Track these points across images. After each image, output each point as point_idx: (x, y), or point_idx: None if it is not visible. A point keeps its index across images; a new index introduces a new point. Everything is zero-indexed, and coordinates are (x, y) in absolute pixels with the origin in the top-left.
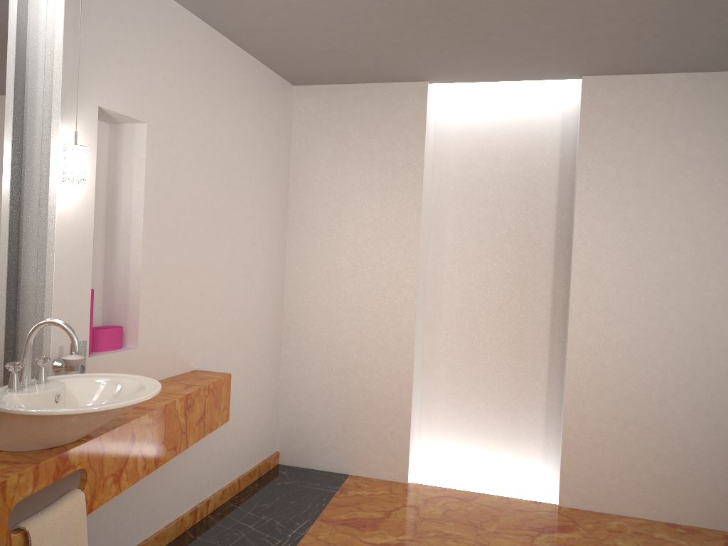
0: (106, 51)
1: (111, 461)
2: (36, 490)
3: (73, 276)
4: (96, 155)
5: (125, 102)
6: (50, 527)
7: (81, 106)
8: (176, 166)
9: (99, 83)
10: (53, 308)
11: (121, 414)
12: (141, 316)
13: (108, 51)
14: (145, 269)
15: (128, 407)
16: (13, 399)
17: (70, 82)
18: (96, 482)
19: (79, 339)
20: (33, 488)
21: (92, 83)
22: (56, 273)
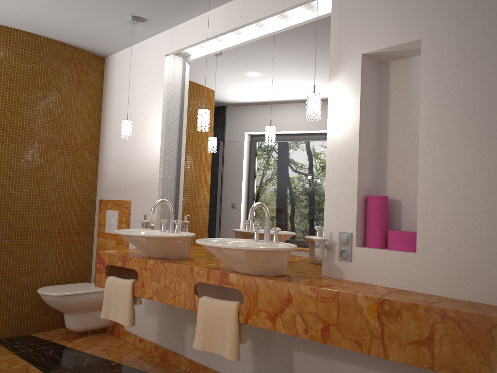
0: (369, 9)
1: (265, 301)
2: (208, 282)
3: (340, 183)
4: (360, 91)
5: (391, 36)
6: (209, 305)
7: (345, 62)
8: (476, 60)
9: (361, 37)
10: (324, 204)
11: (229, 257)
12: (420, 223)
13: (370, 8)
14: (424, 177)
15: (210, 247)
16: (244, 242)
17: (336, 51)
18: (250, 306)
19: (347, 230)
20: (207, 280)
21: (355, 41)
22: (327, 181)
